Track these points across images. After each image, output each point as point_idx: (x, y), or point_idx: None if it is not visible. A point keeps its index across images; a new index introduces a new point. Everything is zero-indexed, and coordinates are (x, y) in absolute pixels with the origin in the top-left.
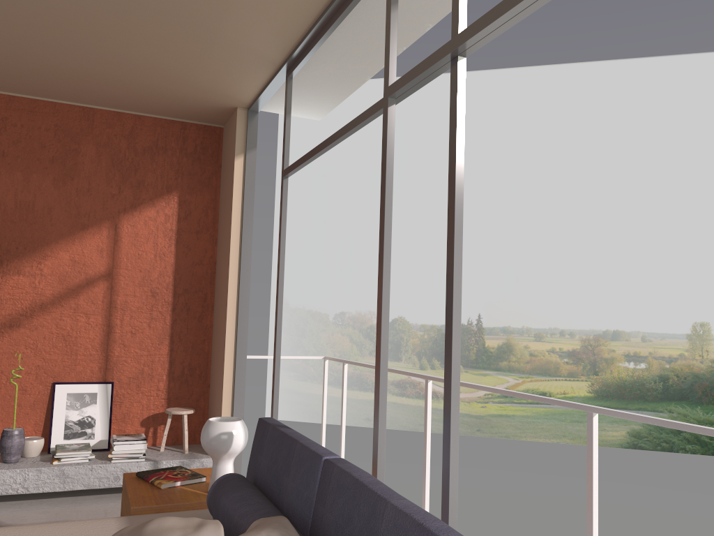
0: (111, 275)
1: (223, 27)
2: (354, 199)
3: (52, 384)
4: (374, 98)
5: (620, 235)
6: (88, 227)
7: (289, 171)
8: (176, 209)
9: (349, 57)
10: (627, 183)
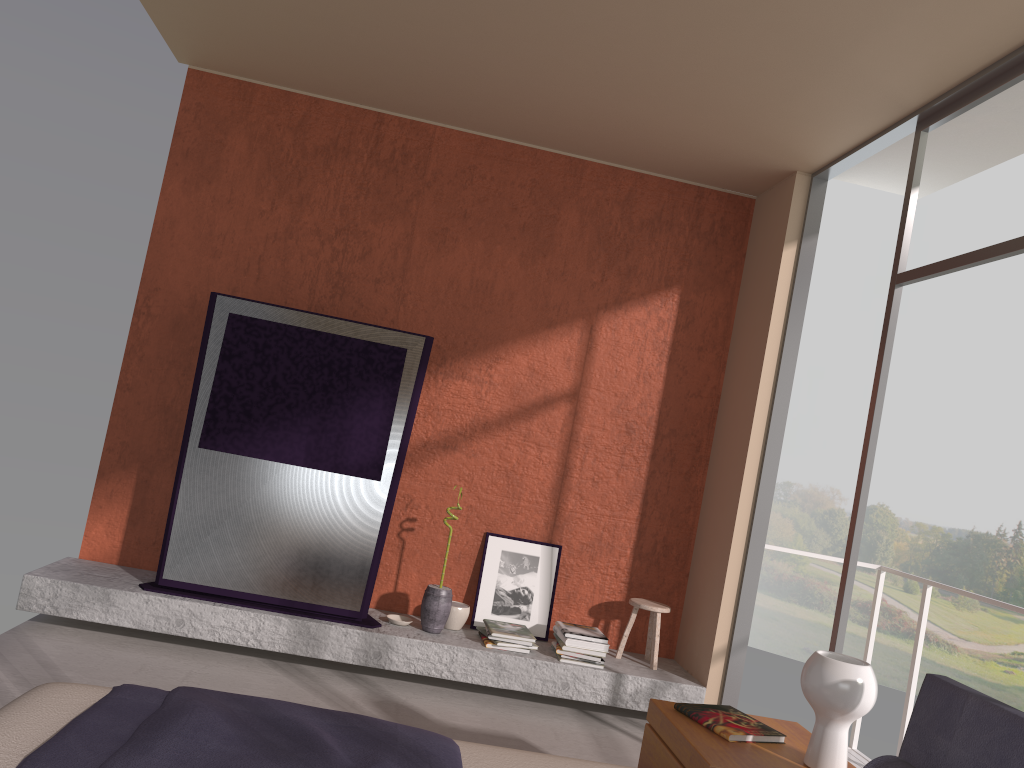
0: (577, 395)
1: (856, 51)
2: (829, 315)
3: (484, 535)
4: None
5: None
6: (555, 325)
7: (912, 277)
8: (675, 312)
9: None
10: None
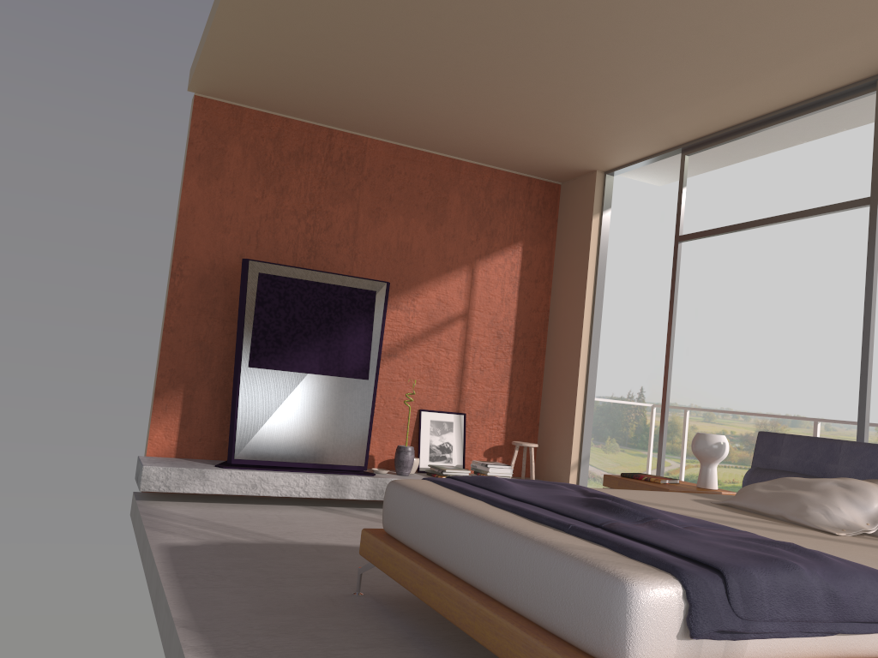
0: (467, 315)
1: (667, 116)
2: None
3: (418, 411)
4: None
5: (809, 310)
6: (451, 270)
7: (690, 237)
8: (520, 258)
9: (748, 144)
10: (820, 253)
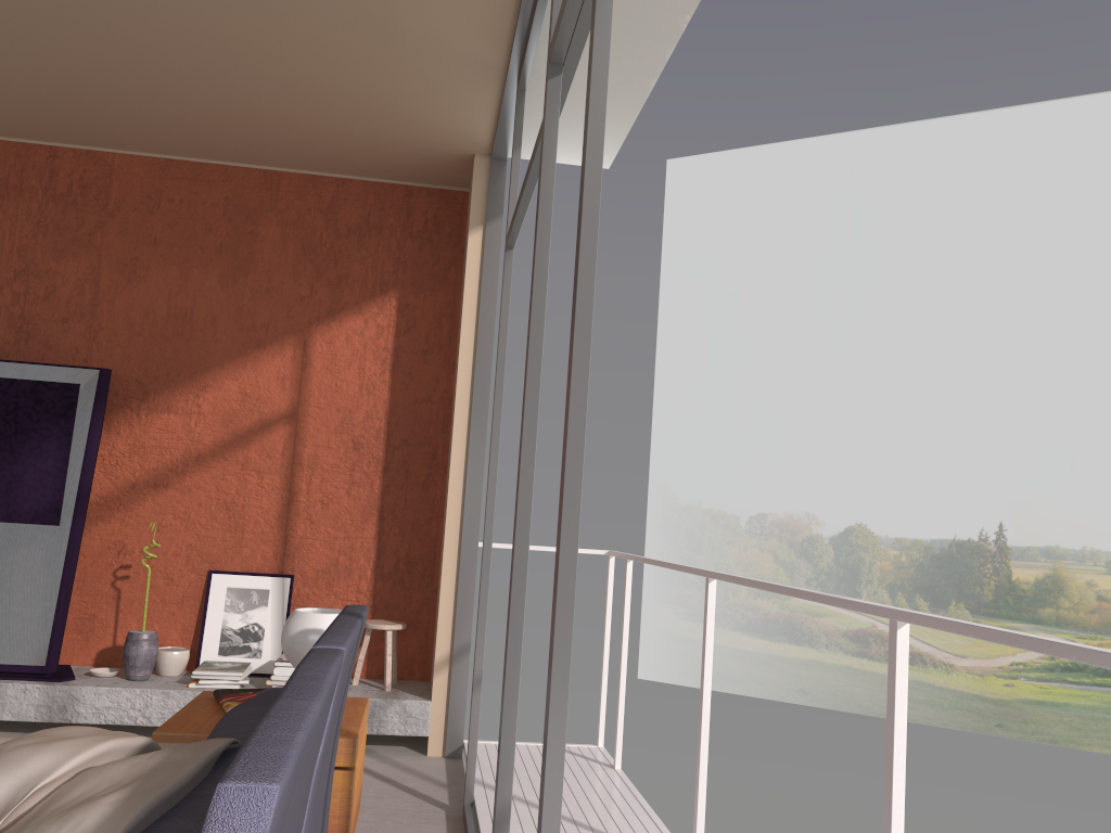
0: (296, 415)
1: (394, 12)
2: (782, 331)
3: (208, 573)
4: (817, 168)
5: None
6: (265, 345)
7: (508, 236)
8: (394, 317)
9: None
10: None
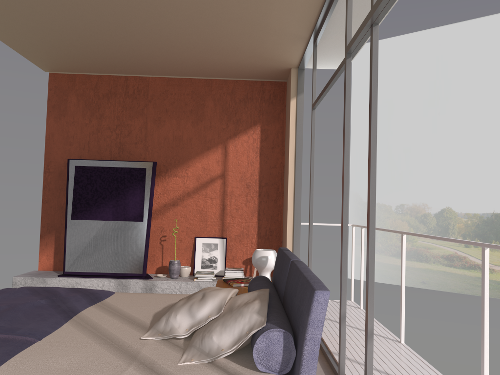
0: (224, 175)
1: (268, 22)
2: (409, 121)
3: (194, 238)
4: (423, 45)
5: None
6: (210, 148)
7: (314, 105)
8: (259, 134)
9: None
10: None
